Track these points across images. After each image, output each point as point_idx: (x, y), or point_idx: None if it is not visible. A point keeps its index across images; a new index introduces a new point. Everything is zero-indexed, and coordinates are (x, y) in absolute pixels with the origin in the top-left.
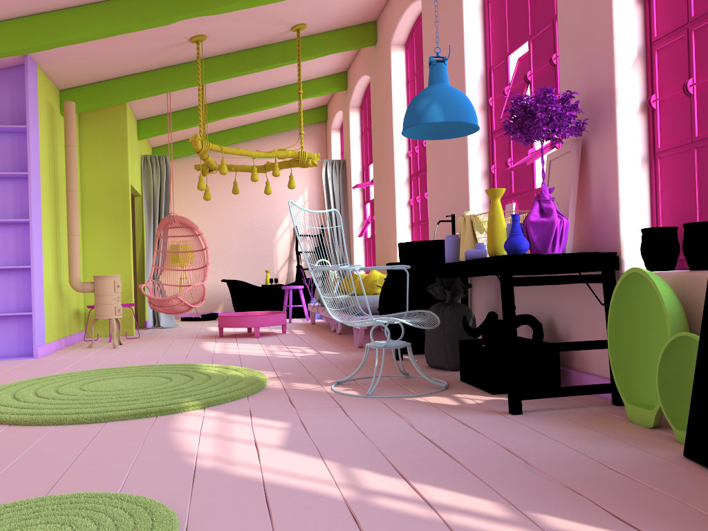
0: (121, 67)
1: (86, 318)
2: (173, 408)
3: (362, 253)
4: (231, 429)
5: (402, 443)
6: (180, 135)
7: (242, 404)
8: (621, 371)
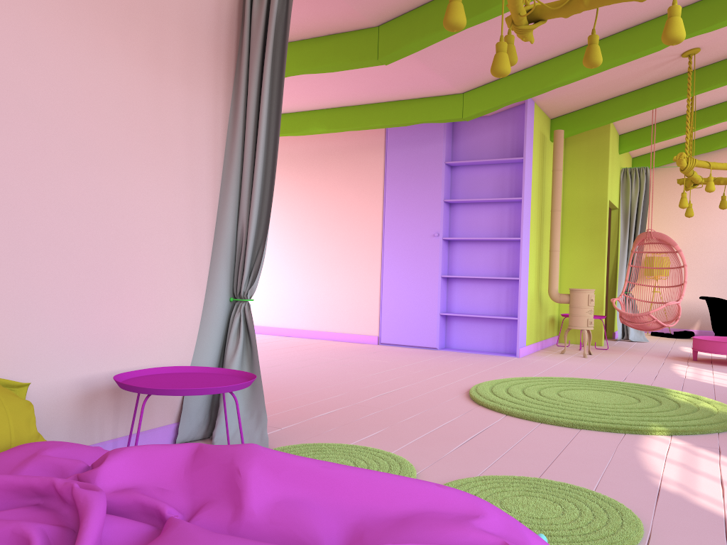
0: (608, 91)
1: (559, 324)
2: (641, 430)
3: None
4: (696, 462)
5: None
6: (663, 143)
7: (711, 439)
8: None
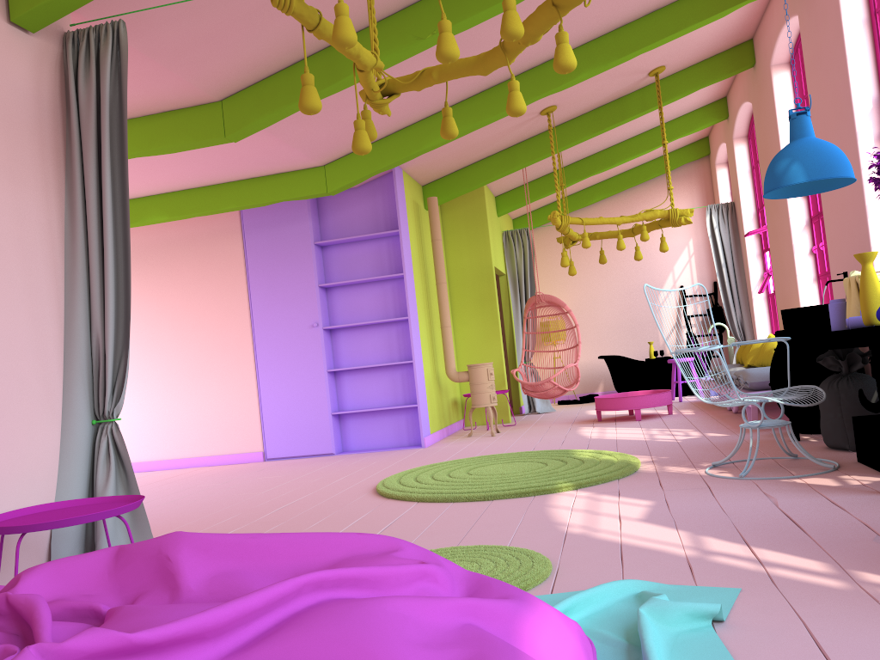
0: (475, 153)
1: (463, 407)
2: (548, 489)
3: (765, 312)
4: (599, 506)
5: (757, 518)
6: (540, 202)
7: (612, 485)
8: None
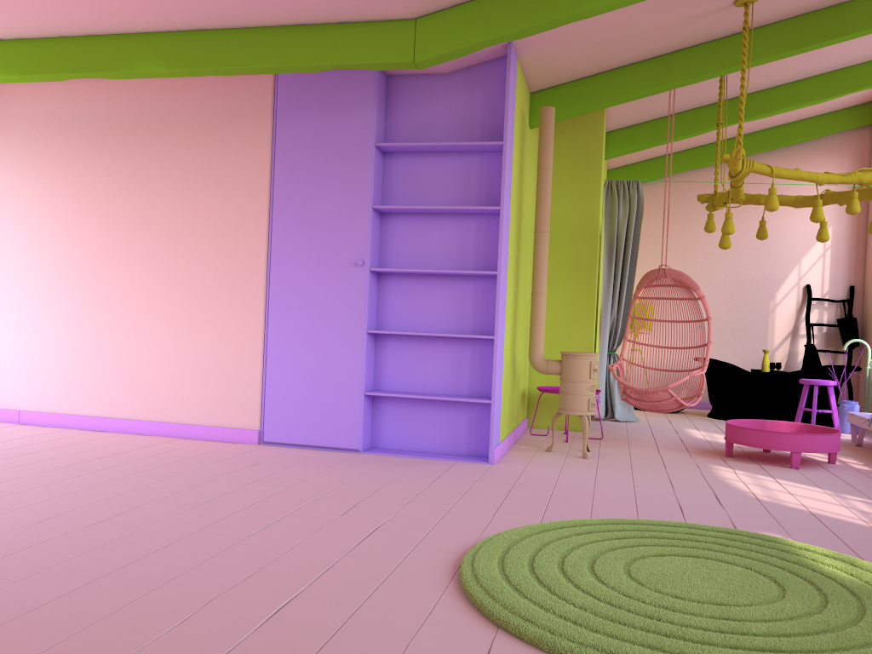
0: (619, 54)
1: (529, 401)
2: None
3: None
4: None
5: None
6: (649, 152)
7: None
8: None
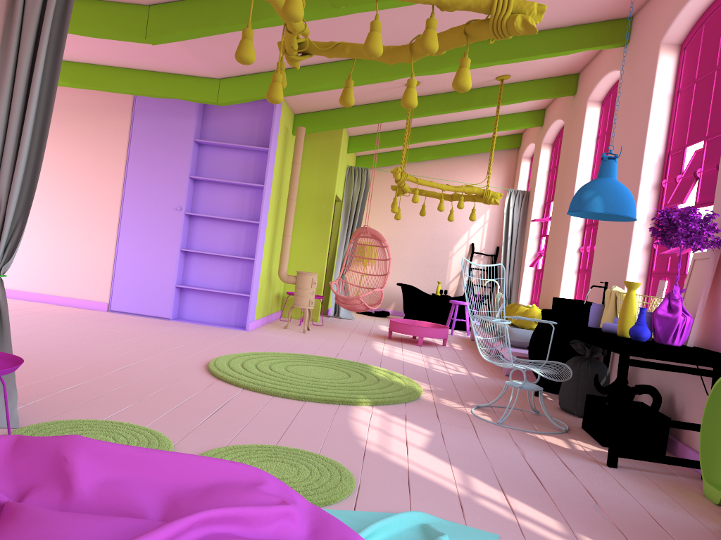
0: None
1: (283, 301)
2: (351, 401)
3: (530, 282)
4: (390, 427)
5: (510, 467)
6: (382, 149)
7: (400, 408)
8: (707, 454)
